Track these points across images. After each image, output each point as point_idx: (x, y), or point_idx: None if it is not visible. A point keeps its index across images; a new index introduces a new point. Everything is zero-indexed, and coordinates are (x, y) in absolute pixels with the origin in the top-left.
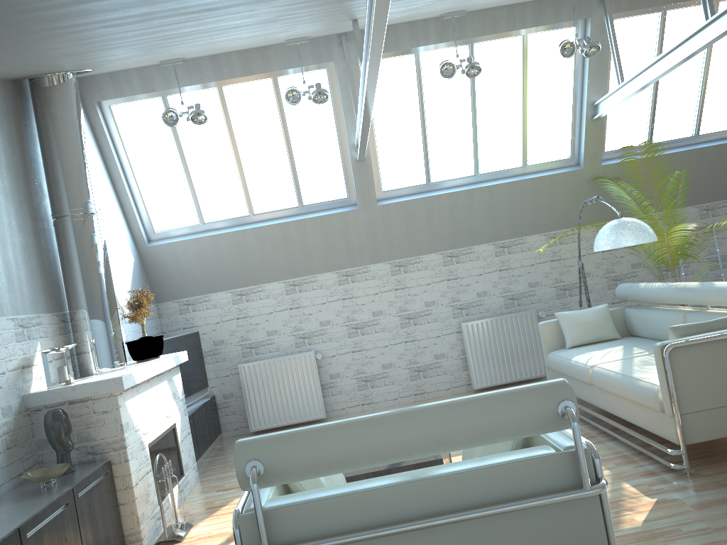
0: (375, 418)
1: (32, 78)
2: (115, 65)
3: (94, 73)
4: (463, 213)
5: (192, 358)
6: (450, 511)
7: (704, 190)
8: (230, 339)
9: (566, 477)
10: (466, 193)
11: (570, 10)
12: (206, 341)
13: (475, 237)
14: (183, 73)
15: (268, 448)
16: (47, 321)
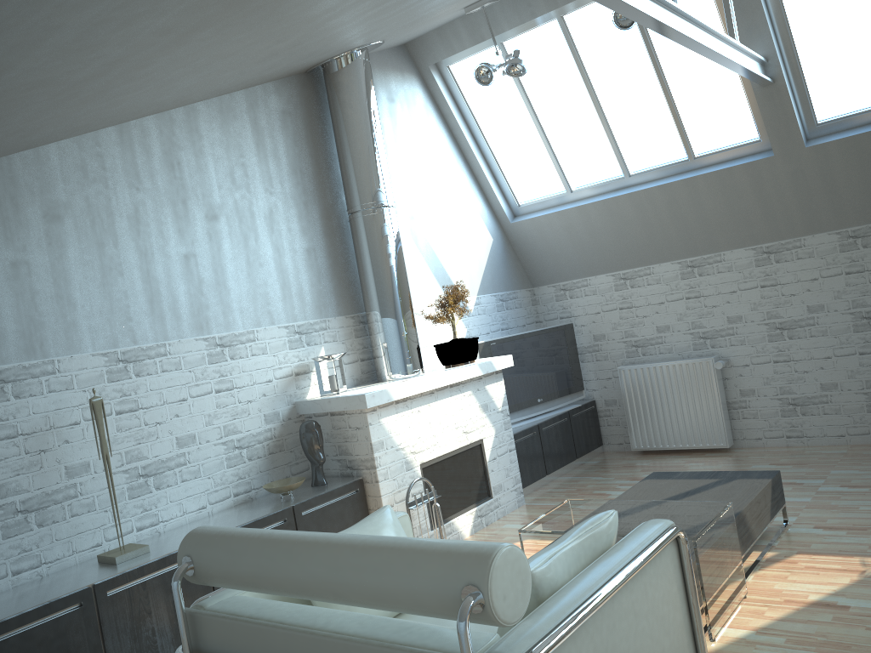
0: (288, 540)
1: (317, 67)
2: (401, 30)
3: (411, 36)
4: None
5: (557, 356)
6: None
7: None
8: (612, 334)
9: None
10: None
11: None
12: (585, 335)
13: None
14: (510, 11)
15: (200, 546)
16: (338, 324)
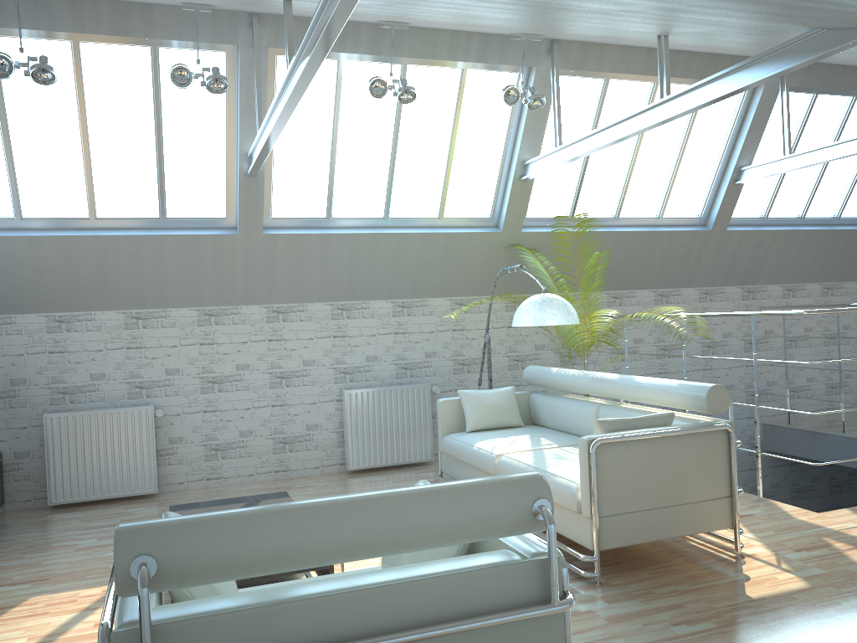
0: (315, 506)
1: None
2: None
3: None
4: (364, 261)
5: None
6: (396, 628)
7: (615, 276)
8: (36, 379)
9: (532, 589)
10: (372, 237)
11: (517, 54)
12: (0, 378)
13: (373, 290)
14: (26, 10)
15: (165, 538)
16: None
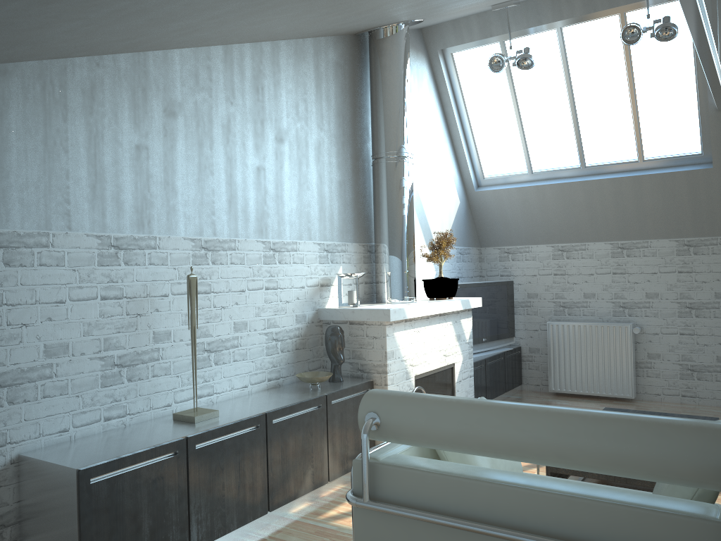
0: (497, 406)
1: (368, 31)
2: (442, 13)
3: (434, 22)
4: None
5: (499, 306)
6: (555, 535)
7: None
8: (544, 294)
9: None
10: None
11: None
12: (521, 292)
13: None
14: (520, 16)
15: (388, 404)
16: (353, 249)
